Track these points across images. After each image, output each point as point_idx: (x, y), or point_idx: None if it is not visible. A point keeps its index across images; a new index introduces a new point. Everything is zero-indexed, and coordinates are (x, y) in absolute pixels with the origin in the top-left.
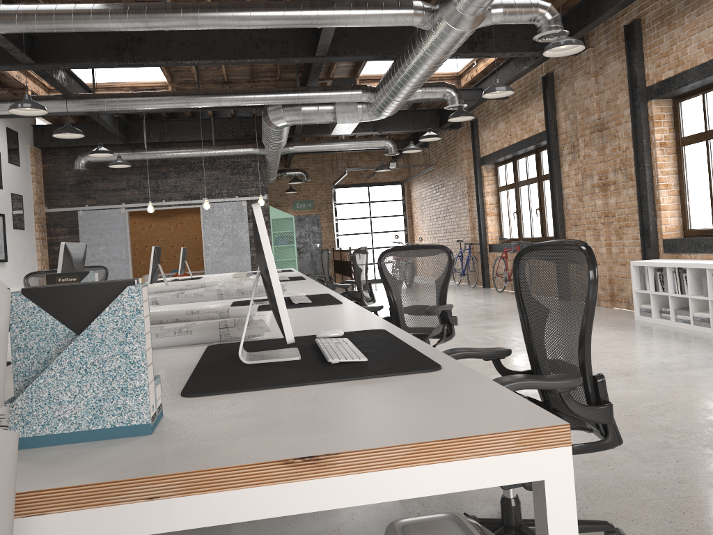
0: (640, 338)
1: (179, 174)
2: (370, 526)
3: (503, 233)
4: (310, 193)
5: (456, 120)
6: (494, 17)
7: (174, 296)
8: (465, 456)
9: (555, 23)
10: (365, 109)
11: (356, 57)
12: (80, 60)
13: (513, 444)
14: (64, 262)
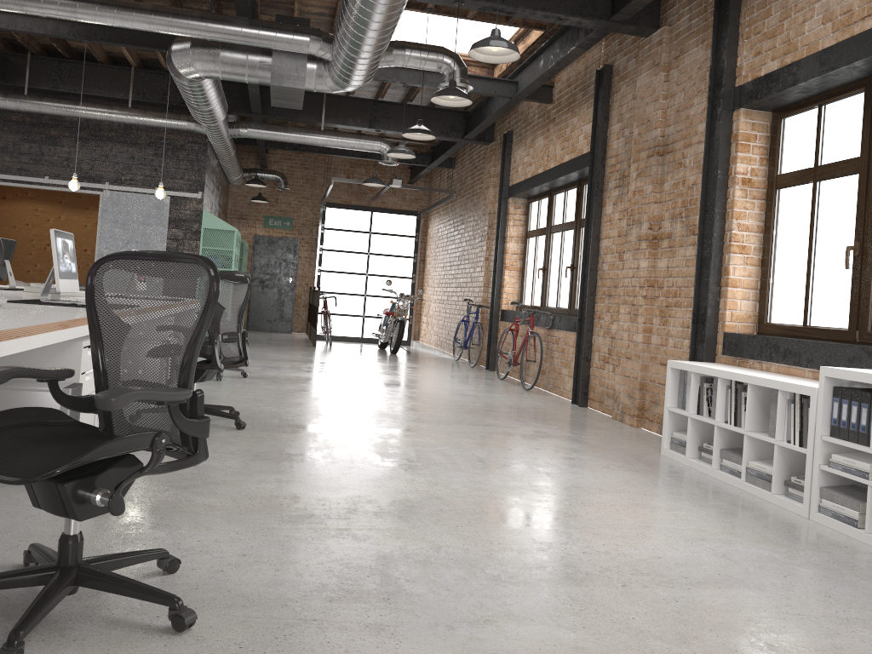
0: (651, 492)
1: (76, 142)
2: None
3: (524, 296)
4: (291, 208)
5: (446, 104)
6: None
7: None
8: None
9: None
10: (322, 71)
11: None
12: None
13: None
14: None
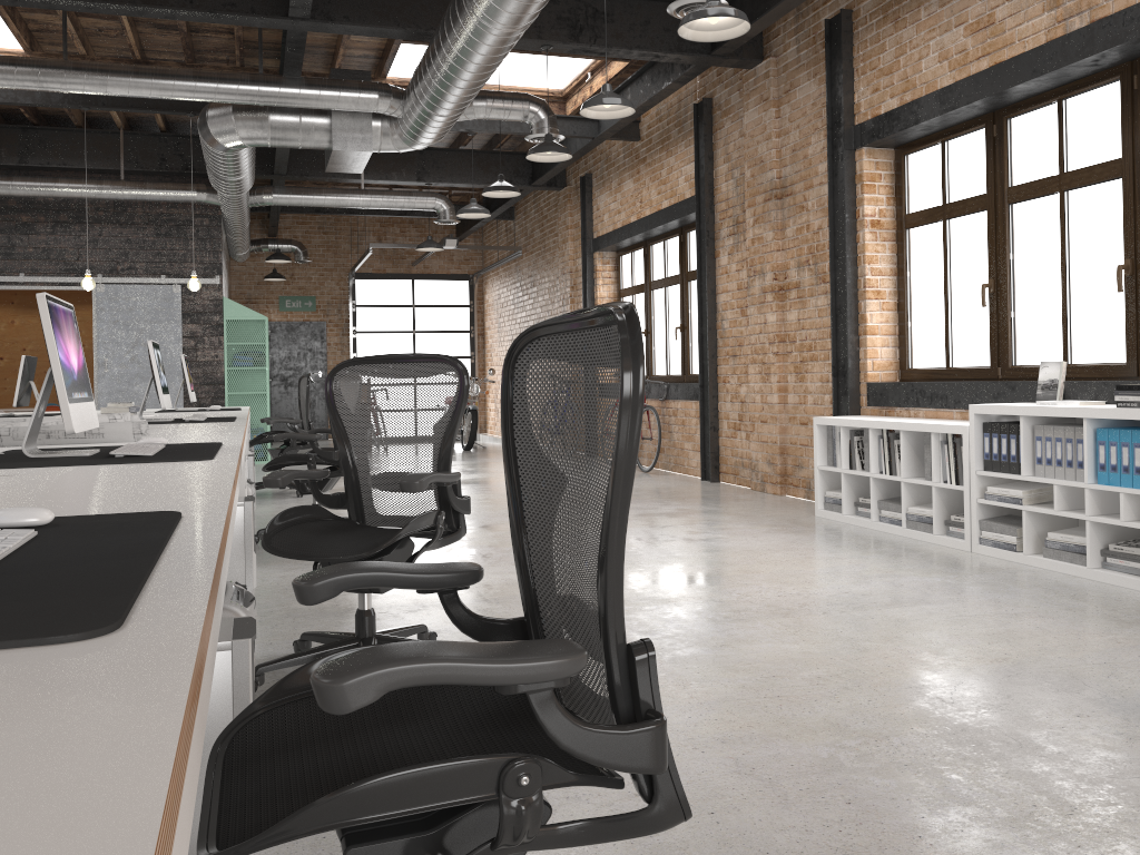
0: (819, 547)
1: (55, 228)
2: None
3: None
4: (312, 284)
5: (542, 160)
6: None
7: None
8: None
9: None
10: (388, 129)
11: (366, 27)
12: None
13: None
14: None
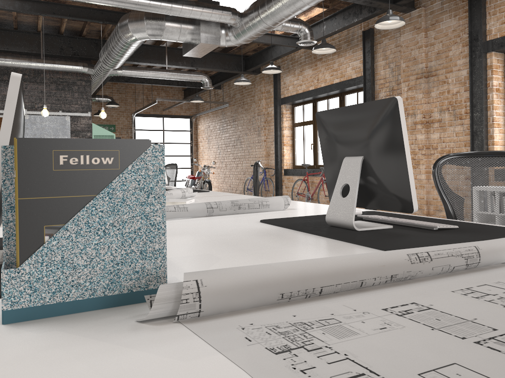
0: None
1: (0, 83)
2: None
3: (296, 160)
4: (113, 118)
5: (316, 53)
6: None
7: None
8: None
9: None
10: (224, 33)
11: None
12: None
13: None
14: (15, 122)
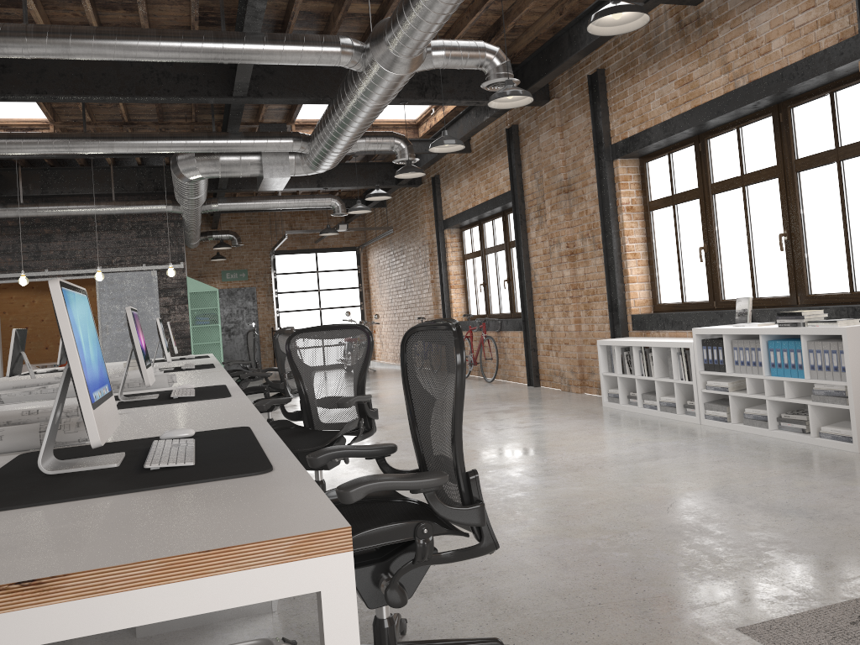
0: (603, 427)
1: (67, 236)
2: None
3: (470, 308)
4: (244, 260)
5: (405, 177)
6: (436, 61)
7: (25, 392)
8: (226, 569)
9: (505, 70)
10: (299, 160)
11: (283, 99)
12: None
13: (284, 553)
14: None
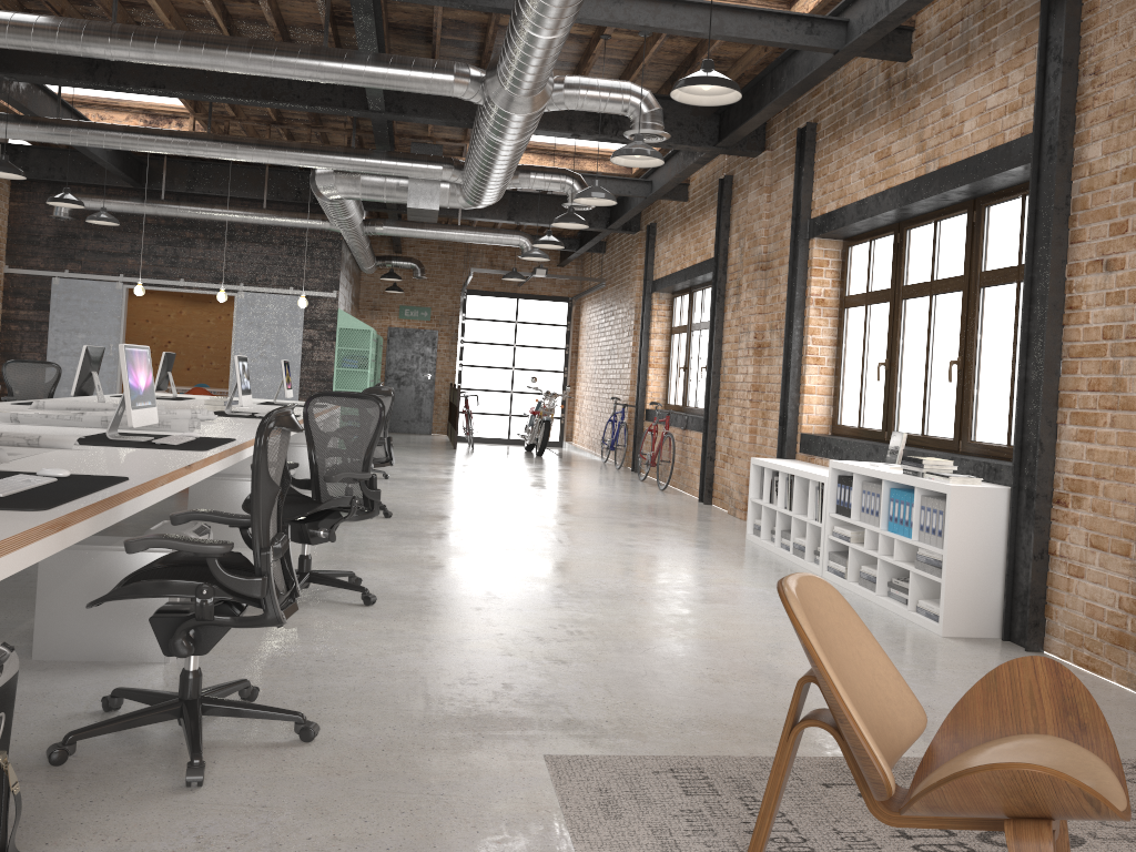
0: (710, 560)
1: (210, 244)
2: (85, 694)
3: (669, 395)
4: (429, 296)
5: (566, 227)
6: (568, 101)
7: (42, 415)
8: None
9: (651, 119)
10: (455, 190)
11: (429, 119)
12: (34, 71)
13: None
14: None
